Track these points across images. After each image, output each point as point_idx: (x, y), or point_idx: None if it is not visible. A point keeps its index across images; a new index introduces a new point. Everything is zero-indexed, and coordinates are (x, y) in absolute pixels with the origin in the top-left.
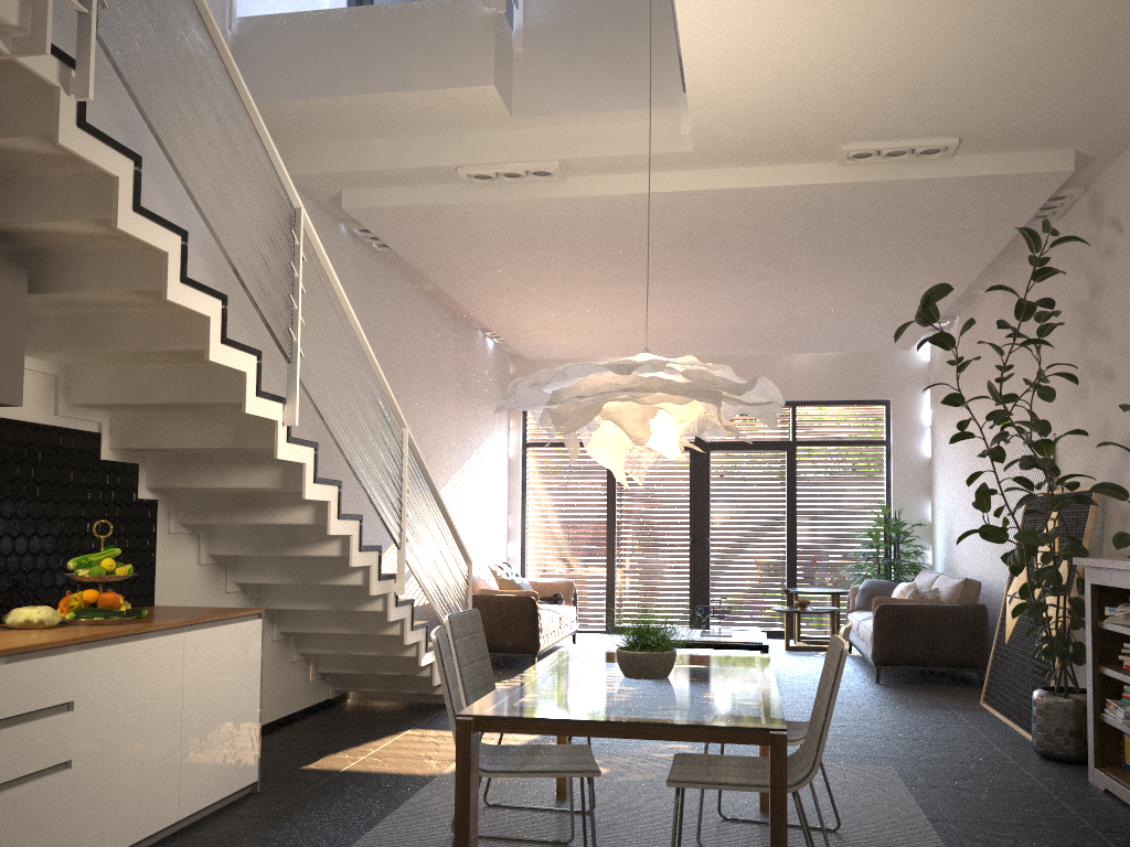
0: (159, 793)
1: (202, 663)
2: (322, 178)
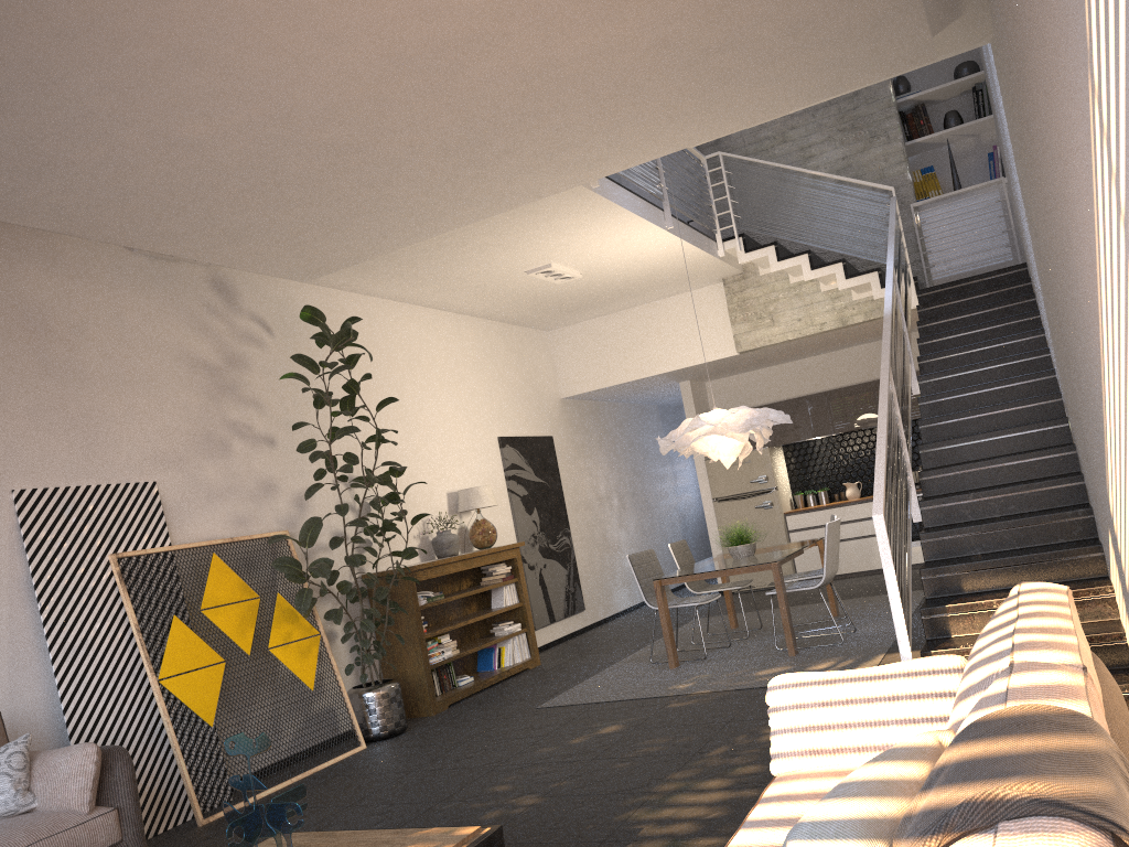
0: None
1: None
2: (943, 49)
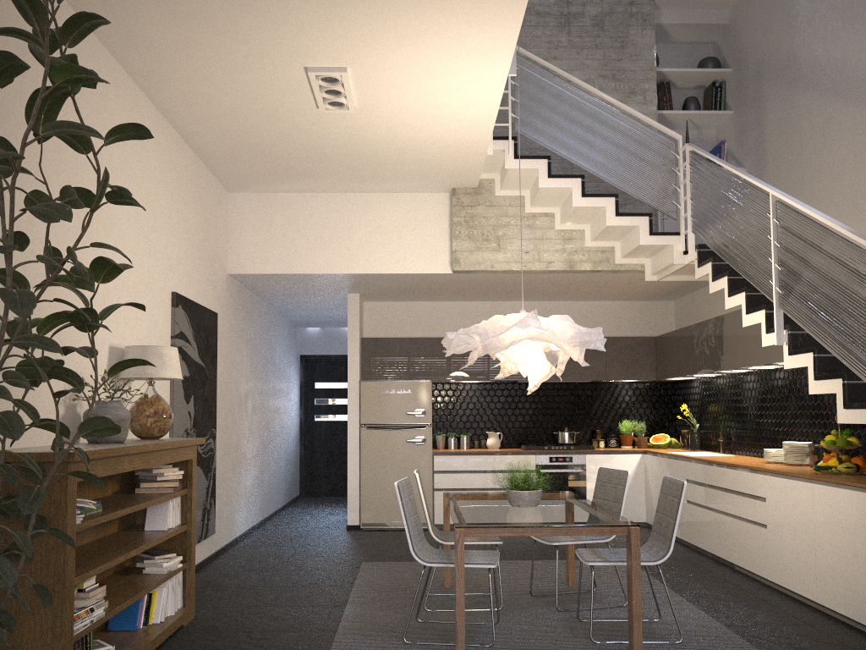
0: (804, 574)
1: (825, 508)
2: None
